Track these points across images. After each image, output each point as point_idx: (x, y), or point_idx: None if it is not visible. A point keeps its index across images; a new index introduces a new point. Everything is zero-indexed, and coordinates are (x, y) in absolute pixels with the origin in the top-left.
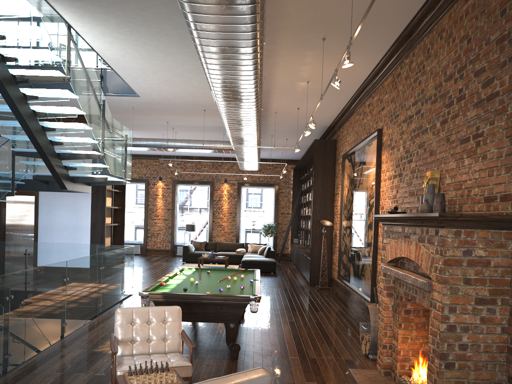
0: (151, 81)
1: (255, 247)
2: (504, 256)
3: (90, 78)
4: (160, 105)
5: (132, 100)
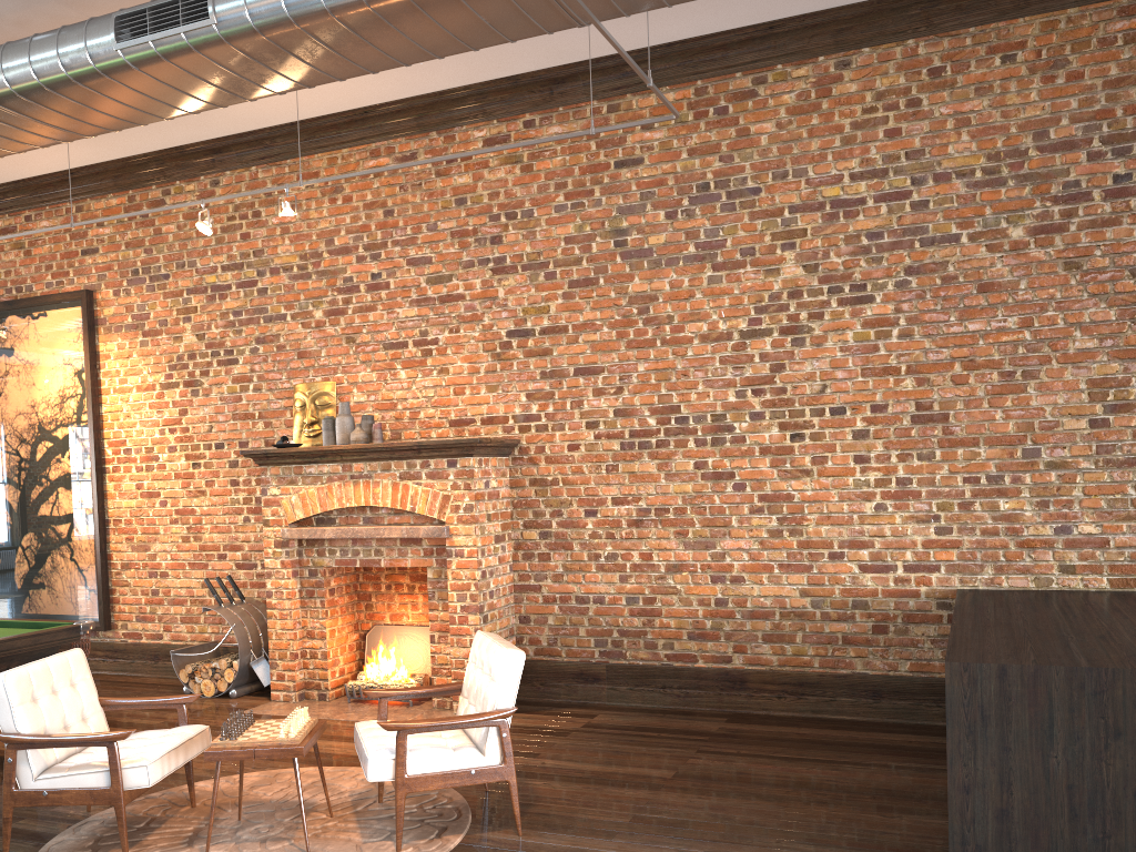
0: None
1: None
2: (506, 485)
3: None
4: None
5: None
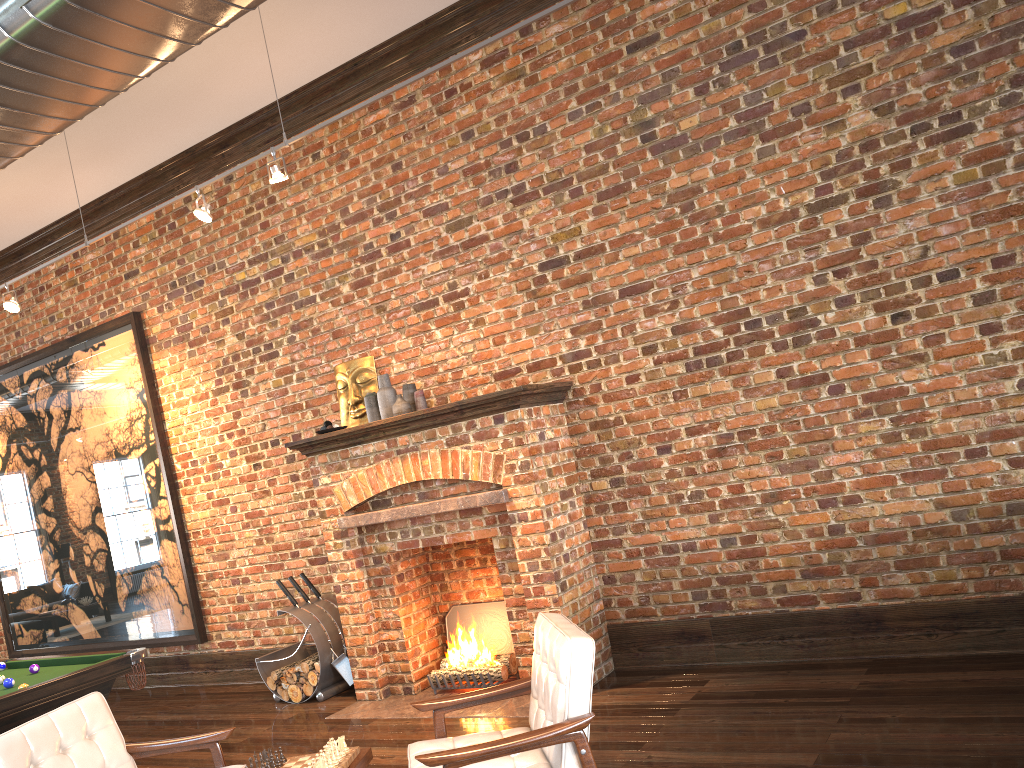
0: None
1: None
2: (565, 434)
3: None
4: None
5: None
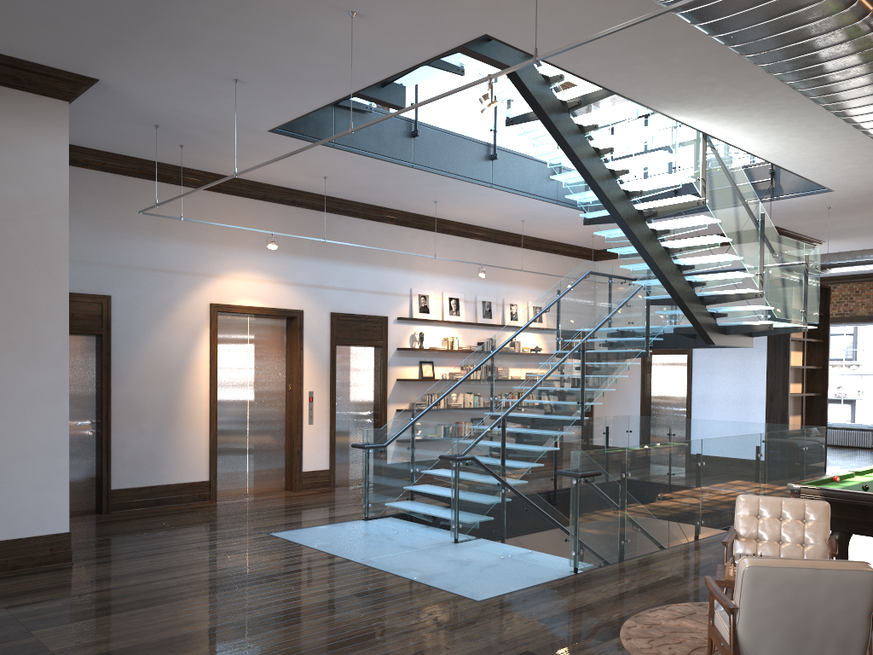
0: (843, 167)
1: None
2: None
3: (738, 190)
4: None
5: (822, 197)
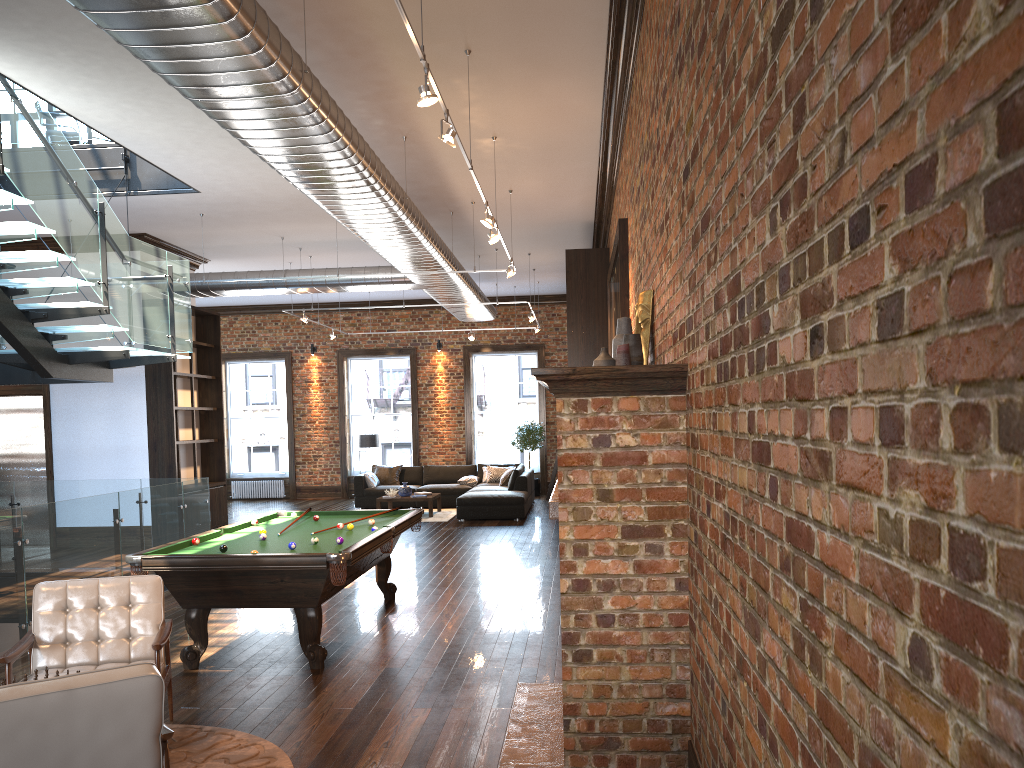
0: (203, 160)
1: (496, 472)
2: (673, 443)
3: (62, 165)
4: (247, 205)
5: (190, 200)
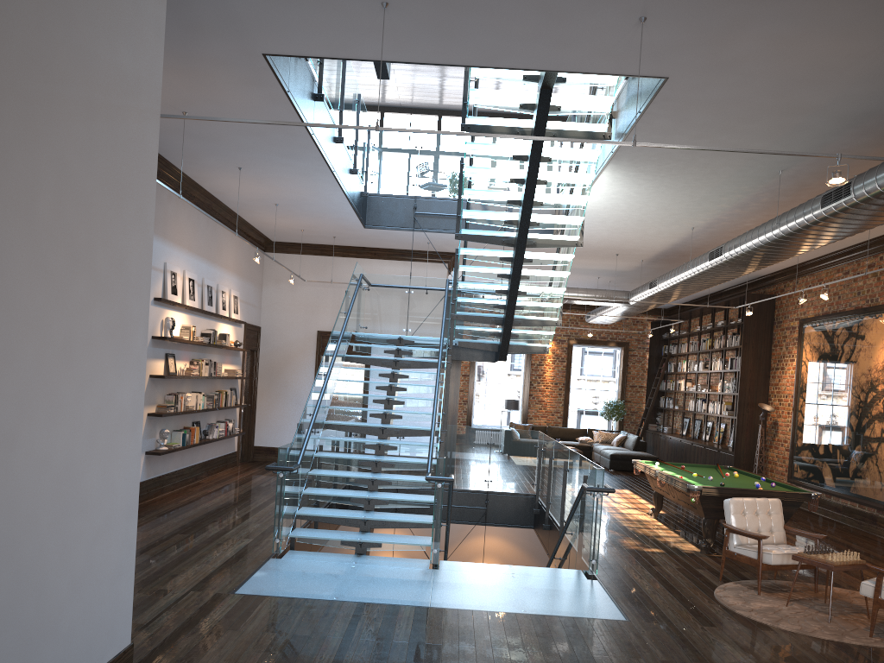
0: (597, 227)
1: (606, 436)
2: None
3: (568, 234)
4: None
5: None
